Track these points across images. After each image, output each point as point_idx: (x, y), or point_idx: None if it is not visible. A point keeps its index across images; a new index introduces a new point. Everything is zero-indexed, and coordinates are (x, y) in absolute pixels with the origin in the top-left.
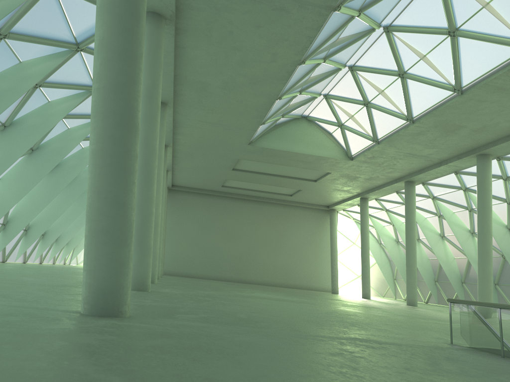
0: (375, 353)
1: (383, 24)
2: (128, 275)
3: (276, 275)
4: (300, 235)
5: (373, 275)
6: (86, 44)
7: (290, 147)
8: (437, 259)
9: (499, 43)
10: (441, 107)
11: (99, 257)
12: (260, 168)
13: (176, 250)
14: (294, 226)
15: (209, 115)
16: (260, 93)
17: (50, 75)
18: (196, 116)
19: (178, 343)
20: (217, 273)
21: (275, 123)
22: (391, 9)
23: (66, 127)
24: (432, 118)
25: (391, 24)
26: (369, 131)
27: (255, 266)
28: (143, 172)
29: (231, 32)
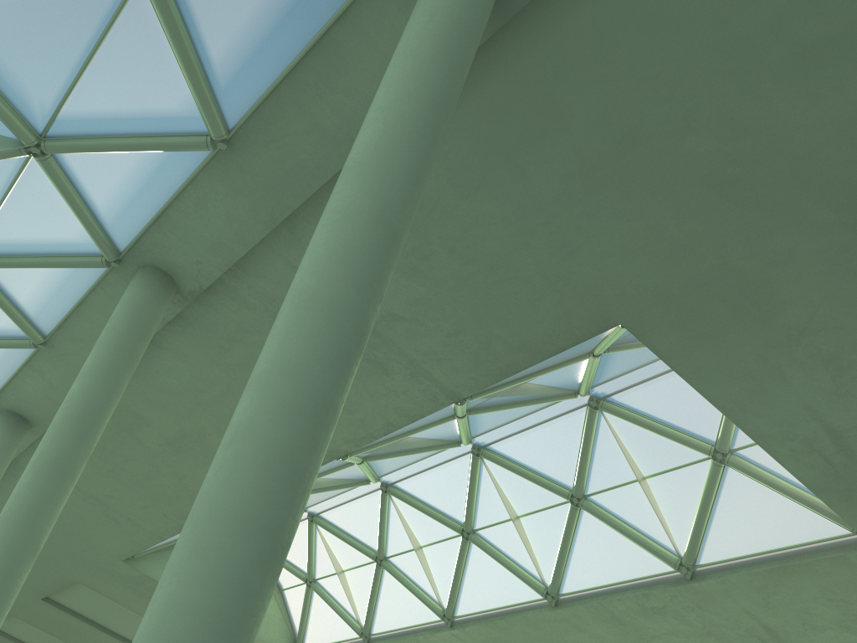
0: None
1: (477, 440)
2: None
3: None
4: None
5: None
6: None
7: None
8: None
9: (643, 545)
10: (513, 615)
11: None
12: (104, 614)
13: None
14: None
15: (95, 478)
16: None
17: None
18: None
19: None
20: None
21: None
22: (501, 424)
23: None
24: (487, 630)
25: (487, 445)
26: (362, 612)
27: None
28: None
29: None
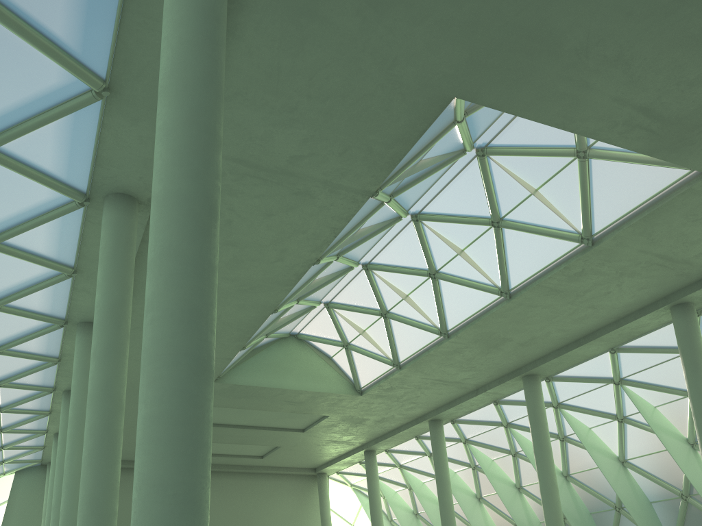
0: None
1: (412, 211)
2: None
3: None
4: (274, 522)
5: None
6: (3, 237)
7: (275, 382)
8: None
9: (552, 235)
10: (485, 315)
11: None
12: (223, 417)
13: None
14: (265, 508)
15: None
16: (251, 305)
17: None
18: None
19: None
20: None
21: (255, 346)
22: (423, 193)
23: None
24: (472, 330)
25: (421, 211)
26: (388, 351)
27: None
28: (103, 441)
29: (230, 221)
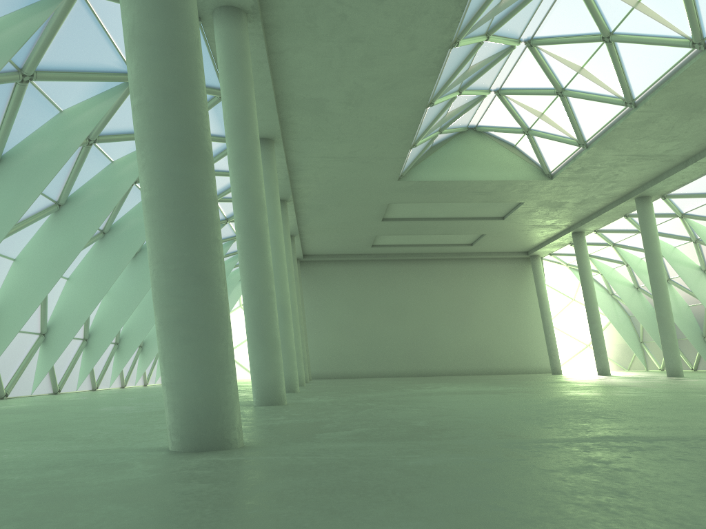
0: (649, 460)
1: None
2: (230, 383)
3: (468, 359)
4: (493, 299)
5: (608, 340)
6: None
7: (458, 175)
8: (701, 305)
9: None
10: (676, 74)
11: (181, 362)
12: (420, 212)
13: (324, 343)
14: (483, 287)
15: (335, 147)
16: (402, 101)
17: (105, 124)
18: (318, 150)
19: (310, 483)
20: (386, 367)
21: (431, 143)
22: None
23: None
24: (663, 95)
25: None
26: (571, 132)
27: (436, 350)
28: (250, 235)
29: (344, 15)
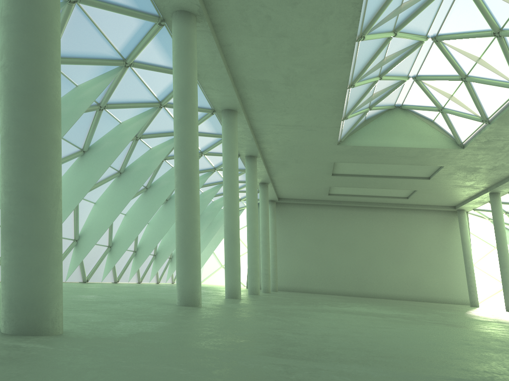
0: None
1: None
2: (48, 283)
3: (403, 287)
4: (425, 241)
5: None
6: (131, 58)
7: (385, 142)
8: None
9: None
10: None
11: (8, 263)
12: (361, 170)
13: (291, 265)
14: (417, 232)
15: (284, 117)
16: (327, 83)
17: (110, 95)
18: (272, 120)
19: None
20: (337, 287)
21: (362, 117)
22: None
23: (148, 147)
24: None
25: None
26: (475, 110)
27: (377, 278)
28: (182, 177)
29: (269, 16)
